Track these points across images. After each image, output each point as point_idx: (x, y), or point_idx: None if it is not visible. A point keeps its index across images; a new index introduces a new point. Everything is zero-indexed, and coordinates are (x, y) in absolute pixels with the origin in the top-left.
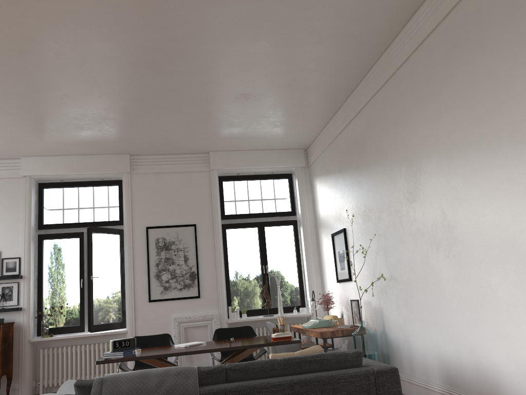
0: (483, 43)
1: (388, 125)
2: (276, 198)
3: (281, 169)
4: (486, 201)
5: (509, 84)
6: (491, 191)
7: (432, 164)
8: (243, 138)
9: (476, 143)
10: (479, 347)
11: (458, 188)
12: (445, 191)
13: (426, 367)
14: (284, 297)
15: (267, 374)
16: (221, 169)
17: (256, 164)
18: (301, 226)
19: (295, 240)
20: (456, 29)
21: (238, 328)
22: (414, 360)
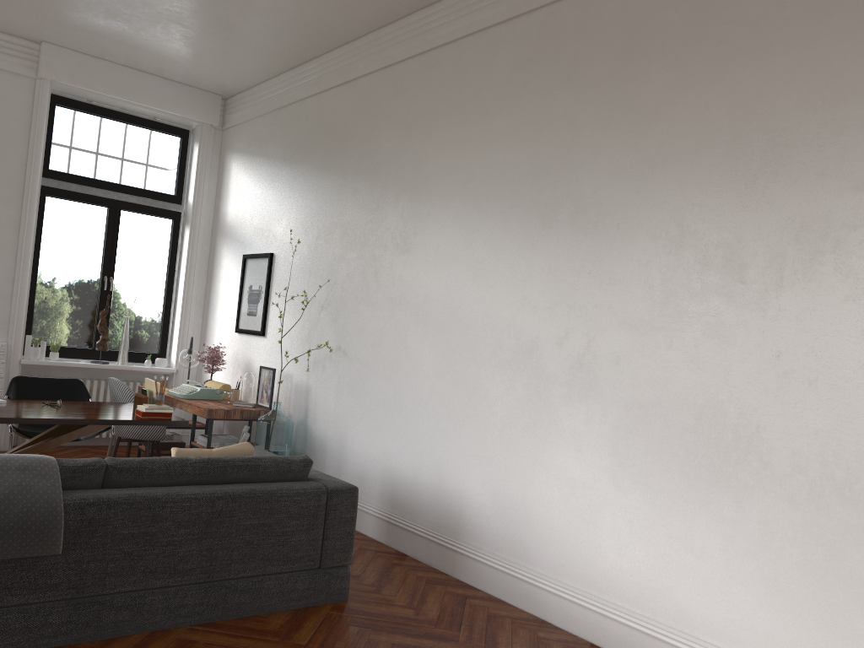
0: (573, 78)
1: (396, 125)
2: (152, 166)
3: (174, 118)
4: (513, 288)
5: (591, 149)
6: (525, 277)
7: (451, 212)
8: (124, 44)
9: (523, 208)
10: (449, 468)
11: (480, 258)
12: (459, 254)
13: (362, 480)
14: (133, 335)
15: (172, 480)
16: (59, 84)
17: (132, 96)
18: (189, 226)
19: (172, 246)
20: (543, 37)
21: (57, 381)
22: (345, 469)
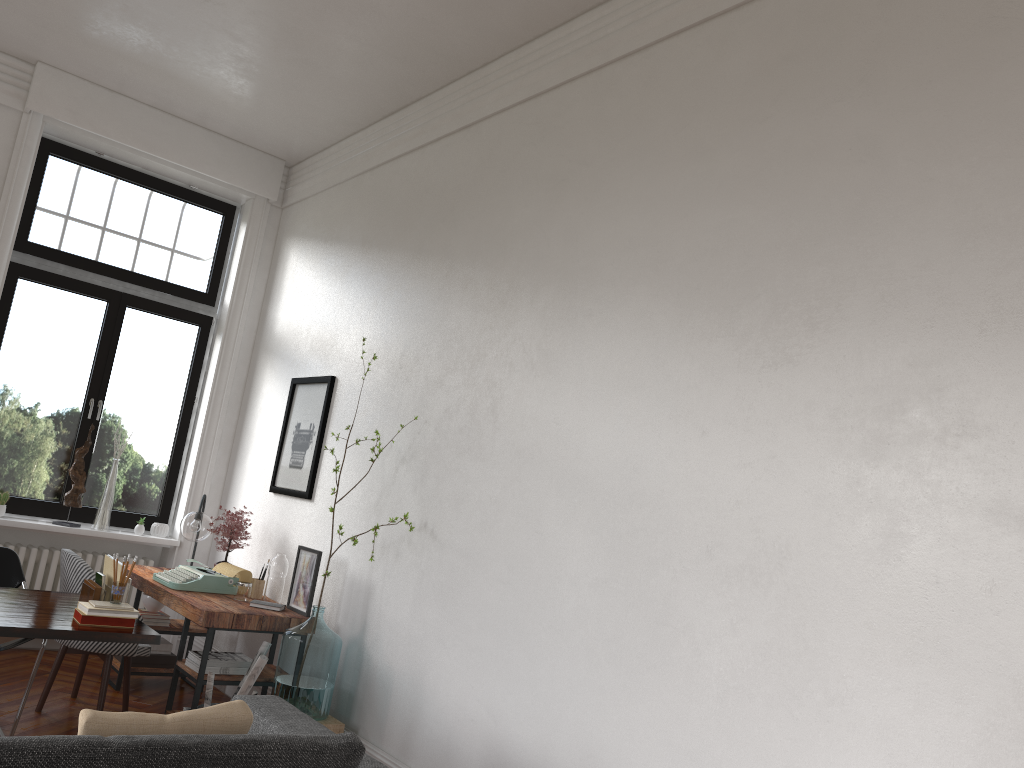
0: (873, 78)
1: (539, 181)
2: (178, 250)
3: (215, 186)
4: (749, 438)
5: (914, 193)
6: (774, 419)
7: (630, 309)
8: (149, 68)
9: (770, 299)
10: (610, 757)
11: (683, 384)
12: (643, 379)
13: (448, 755)
14: (123, 487)
15: None
16: (56, 123)
17: (158, 148)
18: (221, 336)
19: (194, 363)
20: (812, 21)
21: None
22: (420, 730)
